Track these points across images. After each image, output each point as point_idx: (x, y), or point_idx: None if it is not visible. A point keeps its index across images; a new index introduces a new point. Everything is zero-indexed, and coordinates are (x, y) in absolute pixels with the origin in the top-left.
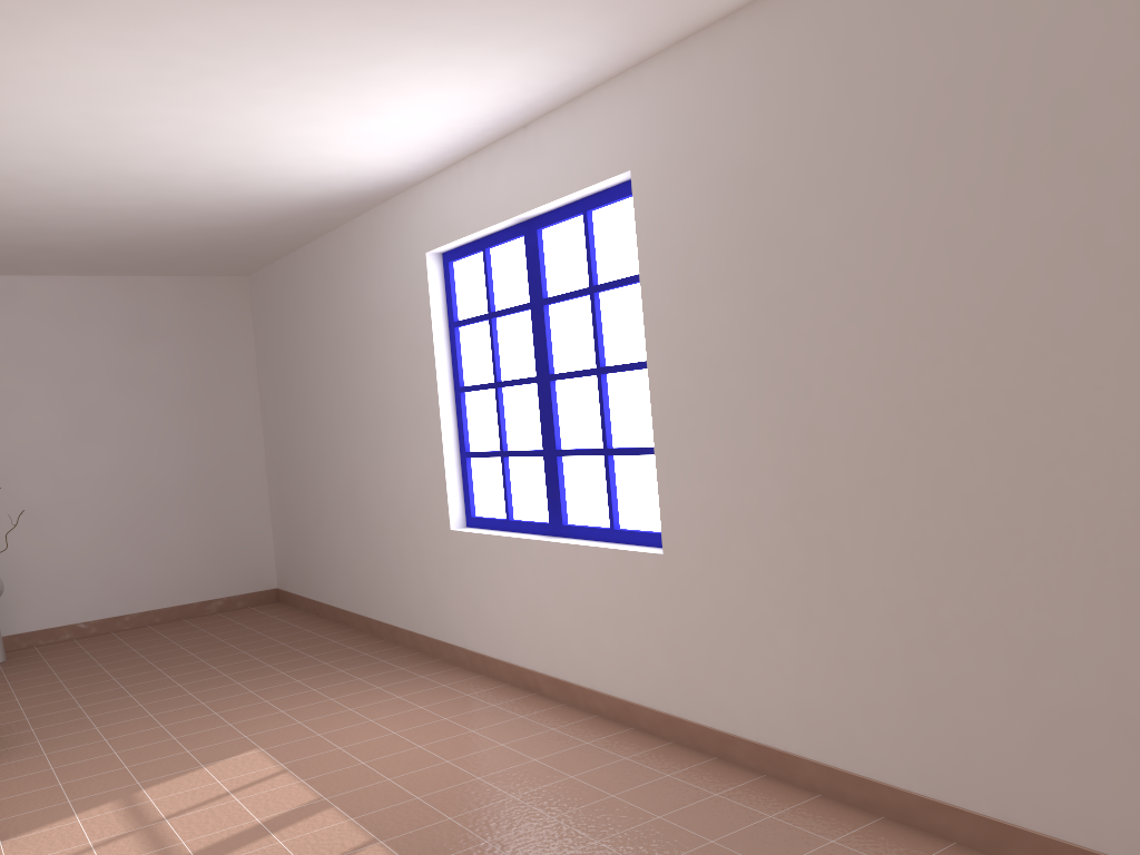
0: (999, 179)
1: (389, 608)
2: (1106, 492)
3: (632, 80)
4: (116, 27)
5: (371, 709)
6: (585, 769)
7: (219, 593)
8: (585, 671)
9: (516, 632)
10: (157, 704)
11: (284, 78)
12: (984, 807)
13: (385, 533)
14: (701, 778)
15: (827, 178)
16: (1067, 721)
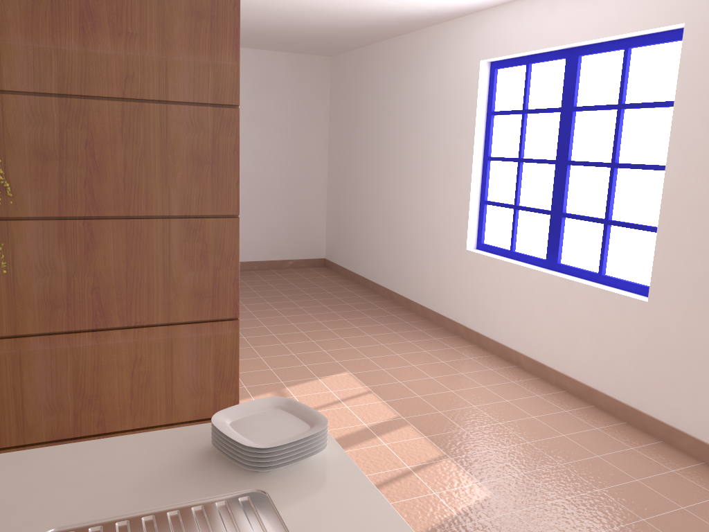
0: None
1: (408, 288)
2: None
3: None
4: None
5: (410, 357)
6: (570, 431)
7: (292, 257)
8: (560, 361)
9: (507, 325)
10: (274, 327)
11: None
12: None
13: (413, 241)
14: (657, 456)
15: None
16: None
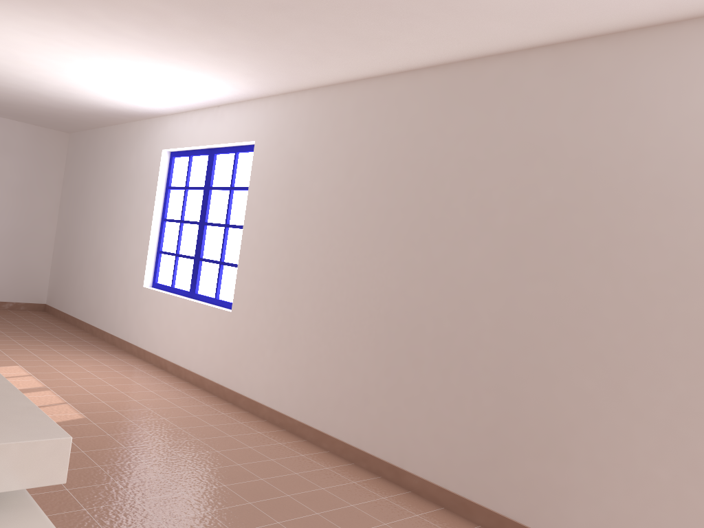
0: (370, 187)
1: (104, 322)
2: (376, 309)
3: (264, 103)
4: (33, 28)
5: (80, 362)
6: (172, 397)
7: (12, 299)
8: (188, 361)
9: (162, 340)
10: None
11: (105, 62)
12: (318, 426)
13: (111, 283)
14: (221, 408)
15: (321, 168)
16: (349, 394)
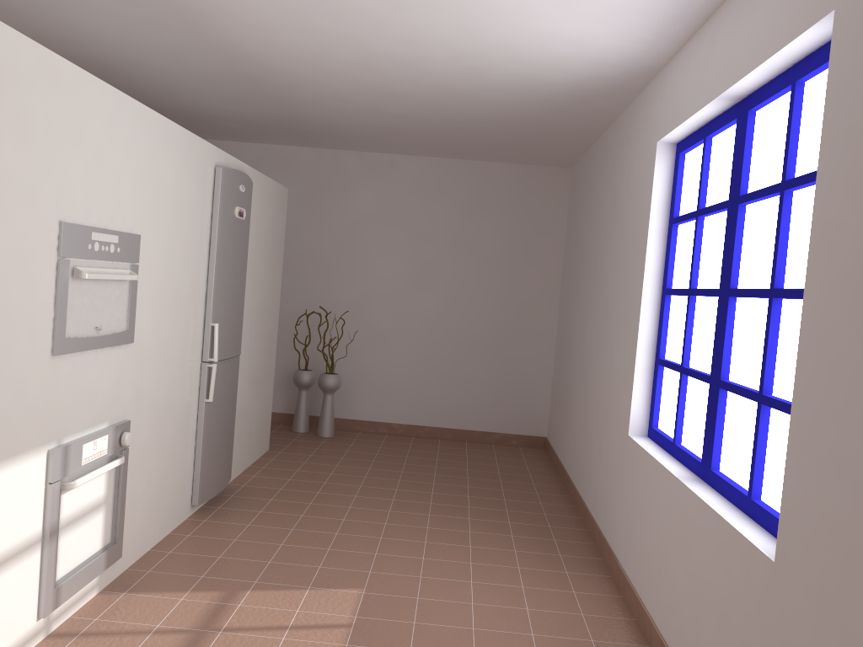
0: None
1: (587, 489)
2: None
3: None
4: None
5: (485, 590)
6: None
7: (498, 429)
8: None
9: (648, 569)
10: (359, 511)
11: None
12: None
13: (595, 419)
14: None
15: None
16: None
